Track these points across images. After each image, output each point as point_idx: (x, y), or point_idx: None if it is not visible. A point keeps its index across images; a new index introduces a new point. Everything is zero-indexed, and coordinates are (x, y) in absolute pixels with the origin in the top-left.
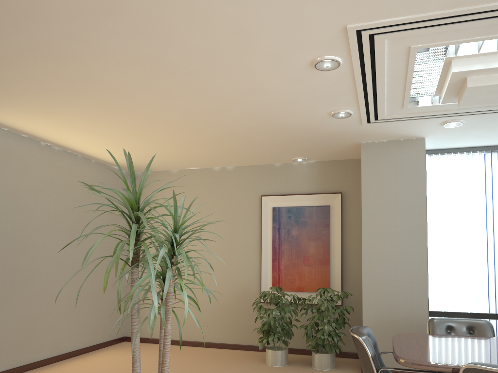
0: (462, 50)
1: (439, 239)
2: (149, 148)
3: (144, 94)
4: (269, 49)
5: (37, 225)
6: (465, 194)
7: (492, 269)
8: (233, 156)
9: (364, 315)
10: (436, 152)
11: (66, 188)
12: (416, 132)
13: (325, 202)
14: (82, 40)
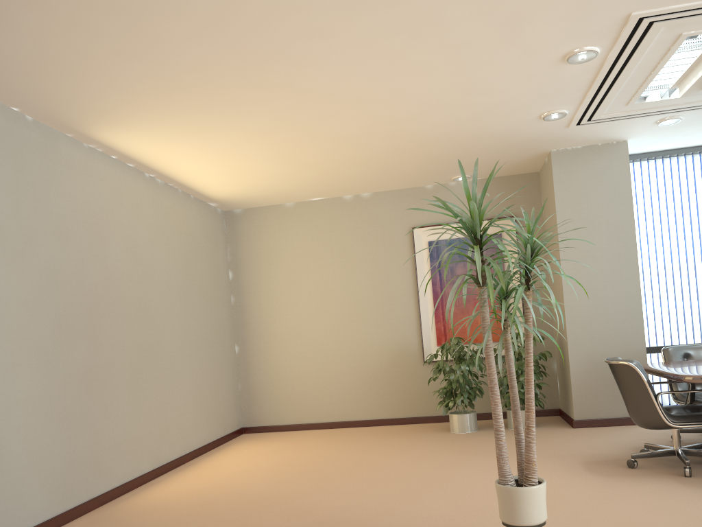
0: None
1: (639, 263)
2: (283, 173)
3: (340, 101)
4: (530, 41)
5: (154, 284)
6: (666, 207)
7: None
8: (381, 178)
9: (571, 358)
10: (631, 158)
11: (173, 234)
12: (622, 134)
13: (495, 229)
14: (326, 37)
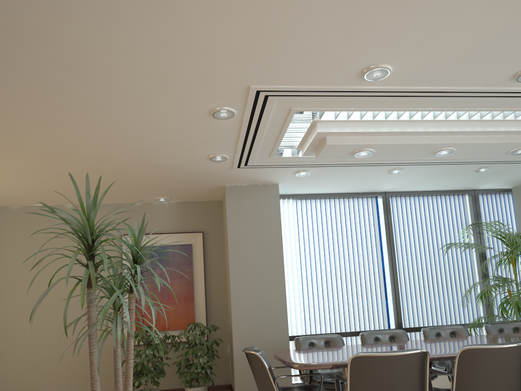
0: (324, 116)
1: (289, 272)
2: None
3: (27, 121)
4: (178, 95)
5: None
6: (307, 233)
7: (331, 296)
8: (94, 192)
9: (235, 344)
10: (284, 197)
11: None
12: (273, 178)
13: (187, 241)
14: None
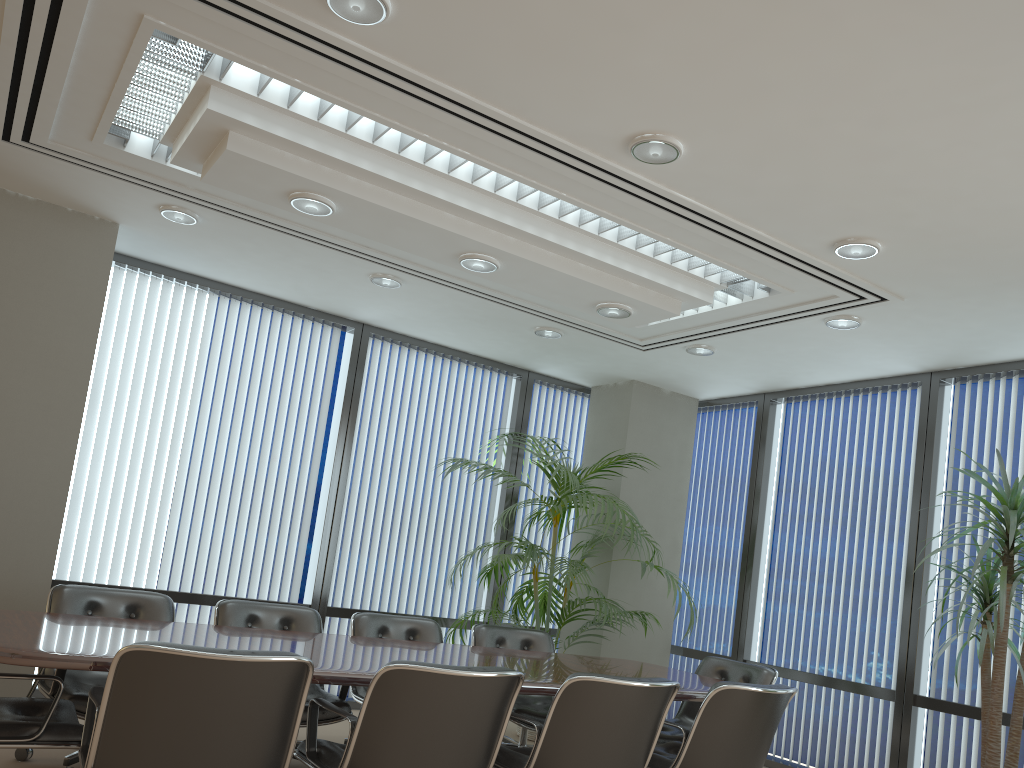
0: (233, 77)
1: (103, 437)
2: None
3: None
4: None
5: None
6: (171, 362)
7: (190, 511)
8: None
9: None
10: (134, 264)
11: None
12: (105, 205)
13: None
14: None
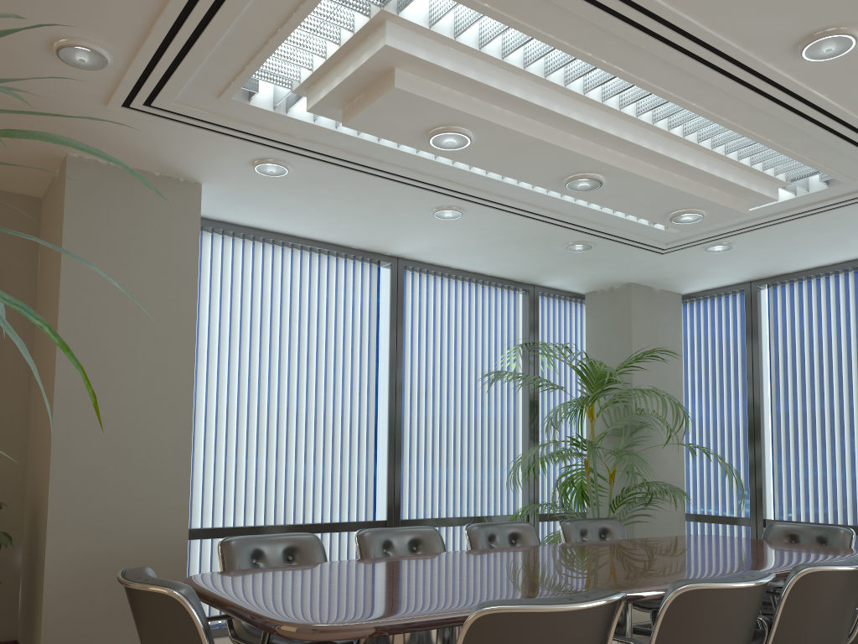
0: (407, 9)
1: None
2: None
3: None
4: None
5: None
6: (240, 312)
7: (274, 448)
8: None
9: (52, 549)
10: (200, 223)
11: None
12: (197, 165)
13: None
14: None
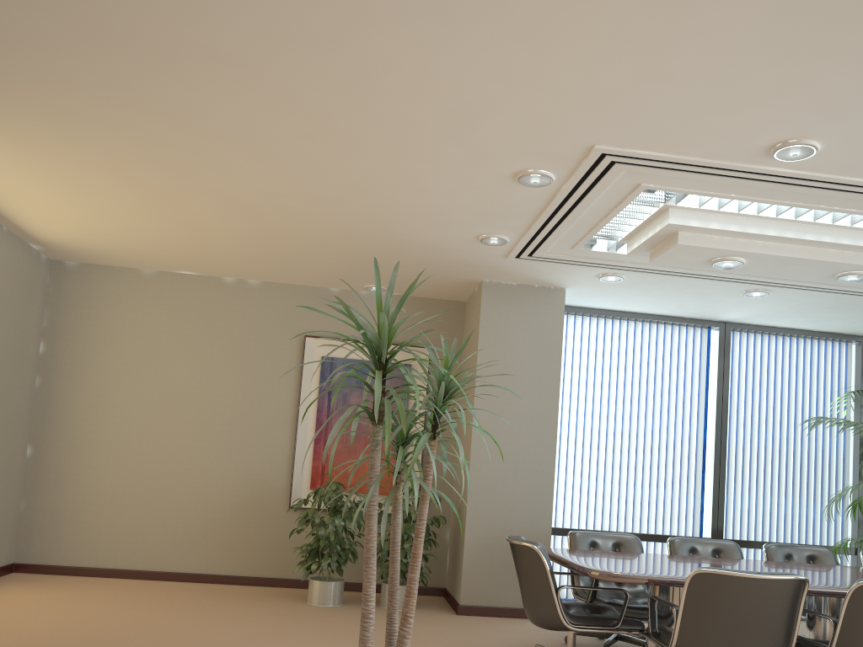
0: (683, 200)
1: (558, 429)
2: (145, 228)
3: (239, 153)
4: (481, 145)
5: None
6: (593, 372)
7: (617, 474)
8: (277, 265)
9: (468, 528)
10: (566, 310)
11: None
12: (561, 280)
13: (405, 358)
14: (232, 63)
